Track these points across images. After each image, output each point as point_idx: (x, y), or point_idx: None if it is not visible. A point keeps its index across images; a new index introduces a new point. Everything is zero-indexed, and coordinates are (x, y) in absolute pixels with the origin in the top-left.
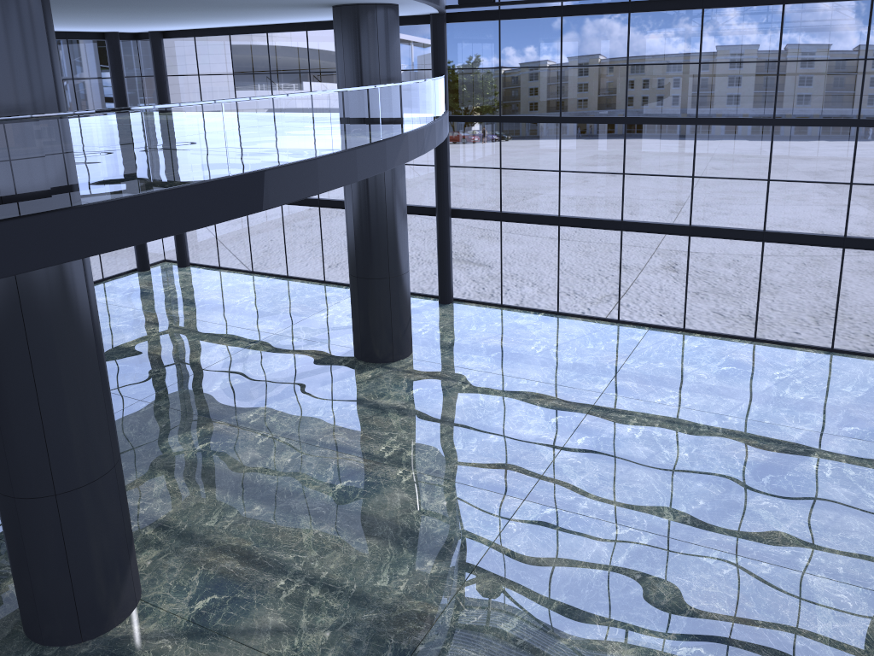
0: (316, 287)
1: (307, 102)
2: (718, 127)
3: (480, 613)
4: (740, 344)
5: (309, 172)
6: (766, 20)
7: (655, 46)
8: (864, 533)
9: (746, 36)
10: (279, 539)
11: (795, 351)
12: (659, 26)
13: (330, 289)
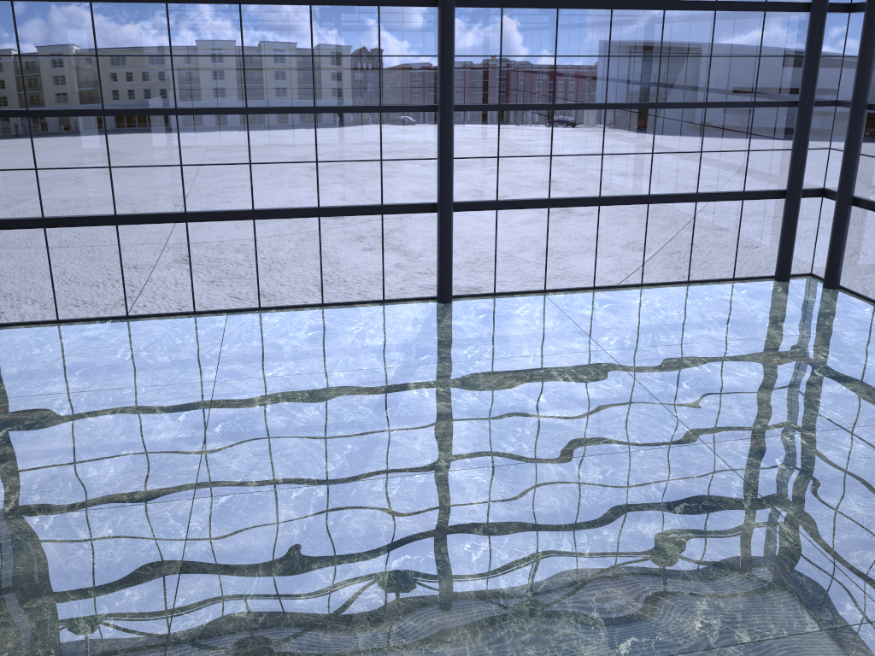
0: None
1: None
2: (191, 120)
3: (209, 613)
4: (313, 311)
5: None
6: (220, 18)
7: (114, 38)
8: (469, 429)
9: (204, 32)
10: None
11: (358, 308)
12: (115, 18)
13: None
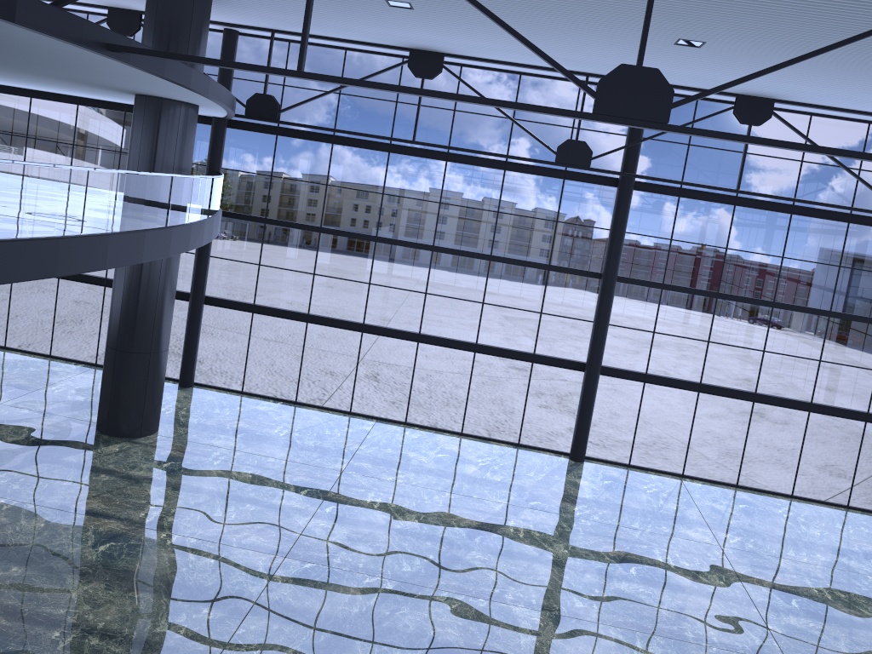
0: (40, 361)
1: (3, 166)
2: (417, 257)
3: (258, 648)
4: (450, 437)
5: (138, 242)
6: (463, 173)
7: (371, 177)
8: (548, 576)
9: (446, 182)
10: (46, 596)
11: (492, 444)
12: (376, 160)
13: (58, 364)
